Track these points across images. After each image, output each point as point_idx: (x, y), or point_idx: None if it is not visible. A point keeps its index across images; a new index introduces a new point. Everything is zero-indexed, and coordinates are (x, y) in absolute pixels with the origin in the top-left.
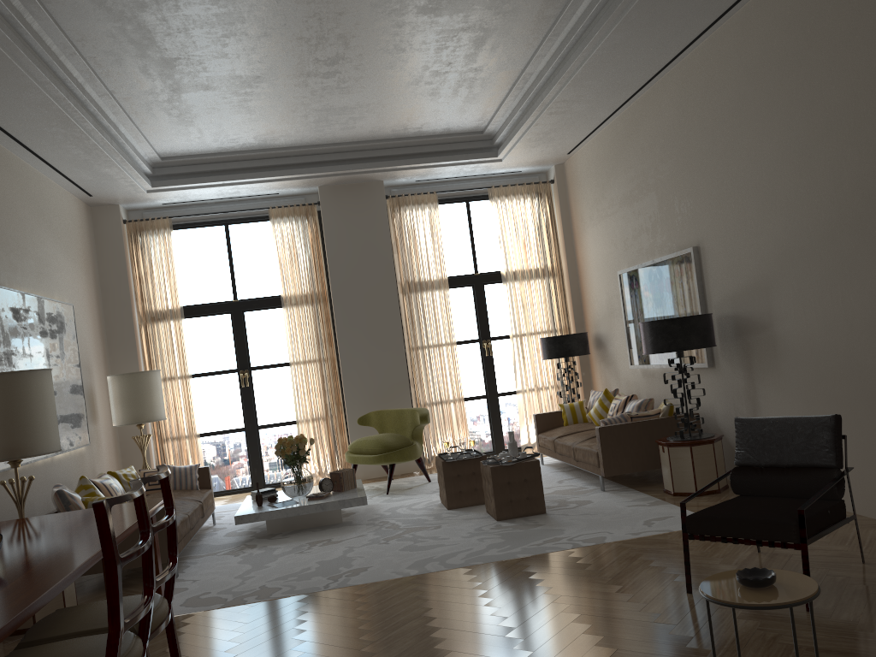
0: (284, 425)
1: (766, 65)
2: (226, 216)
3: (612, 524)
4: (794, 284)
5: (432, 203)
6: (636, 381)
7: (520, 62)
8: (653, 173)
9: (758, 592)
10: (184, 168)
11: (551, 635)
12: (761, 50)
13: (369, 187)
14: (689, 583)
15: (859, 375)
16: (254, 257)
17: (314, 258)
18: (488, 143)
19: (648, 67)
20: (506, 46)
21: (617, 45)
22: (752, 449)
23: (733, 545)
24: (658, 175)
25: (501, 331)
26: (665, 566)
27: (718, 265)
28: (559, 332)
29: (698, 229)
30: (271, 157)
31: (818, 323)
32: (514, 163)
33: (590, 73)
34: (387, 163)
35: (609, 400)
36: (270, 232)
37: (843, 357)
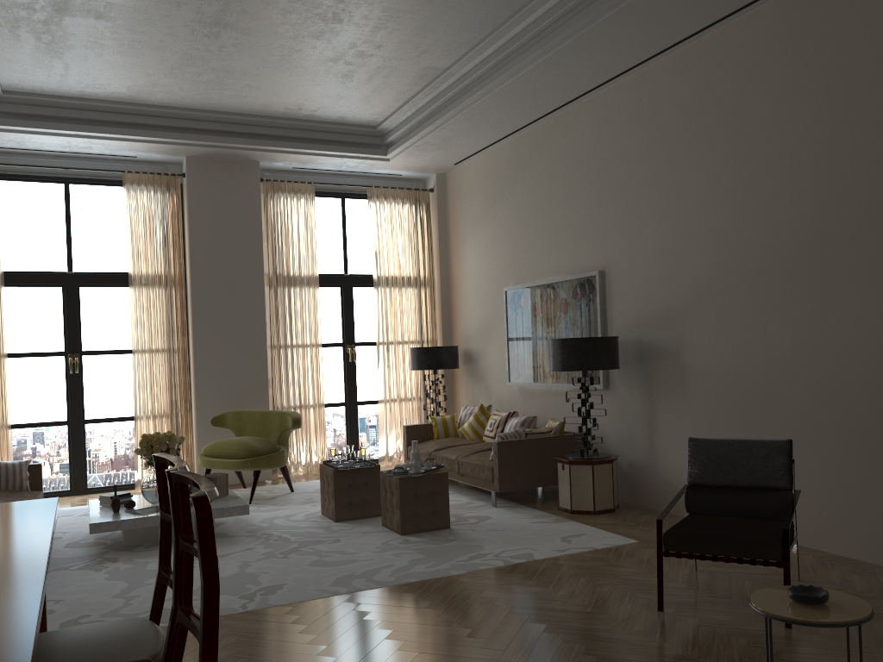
0: (117, 421)
1: (703, 105)
2: (67, 174)
3: (529, 541)
4: (711, 315)
5: (309, 193)
6: (511, 398)
7: (448, 59)
8: (557, 194)
9: (818, 609)
10: (29, 109)
11: (550, 657)
12: (700, 90)
13: (243, 166)
14: (662, 601)
15: (774, 405)
16: (98, 225)
17: (173, 236)
18: (378, 140)
19: (574, 89)
20: (443, 40)
21: (560, 60)
22: (706, 469)
23: (666, 563)
24: (563, 197)
25: (366, 337)
26: (615, 584)
27: (625, 291)
28: (426, 343)
29: (605, 254)
30: (139, 114)
31: (734, 354)
32: (400, 165)
33: (521, 85)
34: (272, 143)
35: (485, 416)
36: (120, 199)
37: (759, 387)
